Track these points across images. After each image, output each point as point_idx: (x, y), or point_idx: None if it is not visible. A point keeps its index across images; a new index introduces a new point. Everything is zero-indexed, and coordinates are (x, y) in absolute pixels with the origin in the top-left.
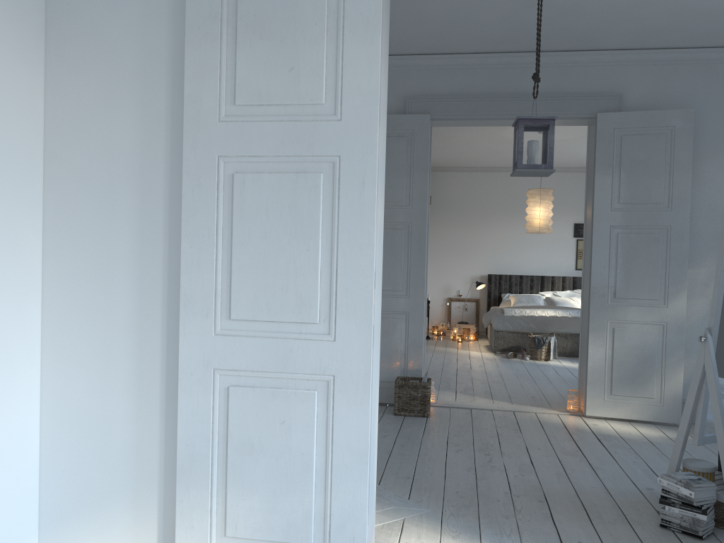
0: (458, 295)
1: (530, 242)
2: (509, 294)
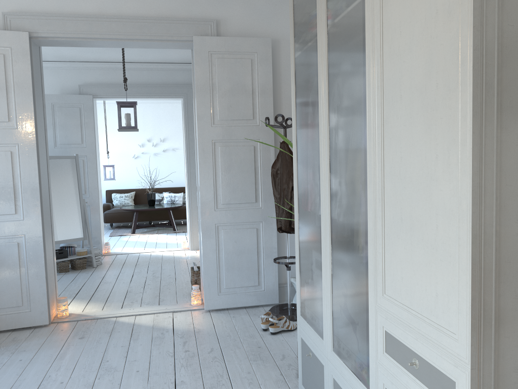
0: None
1: None
2: None
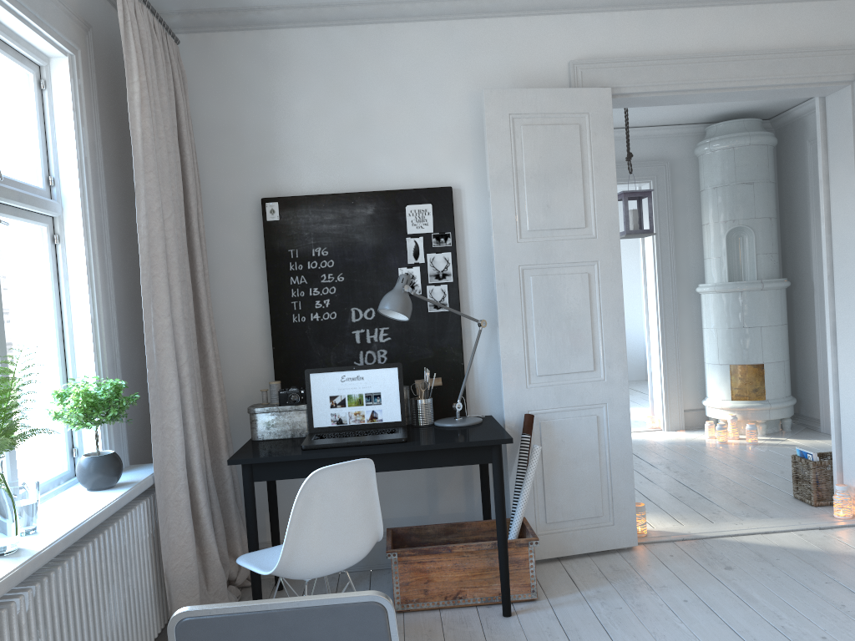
0: None
1: None
2: None
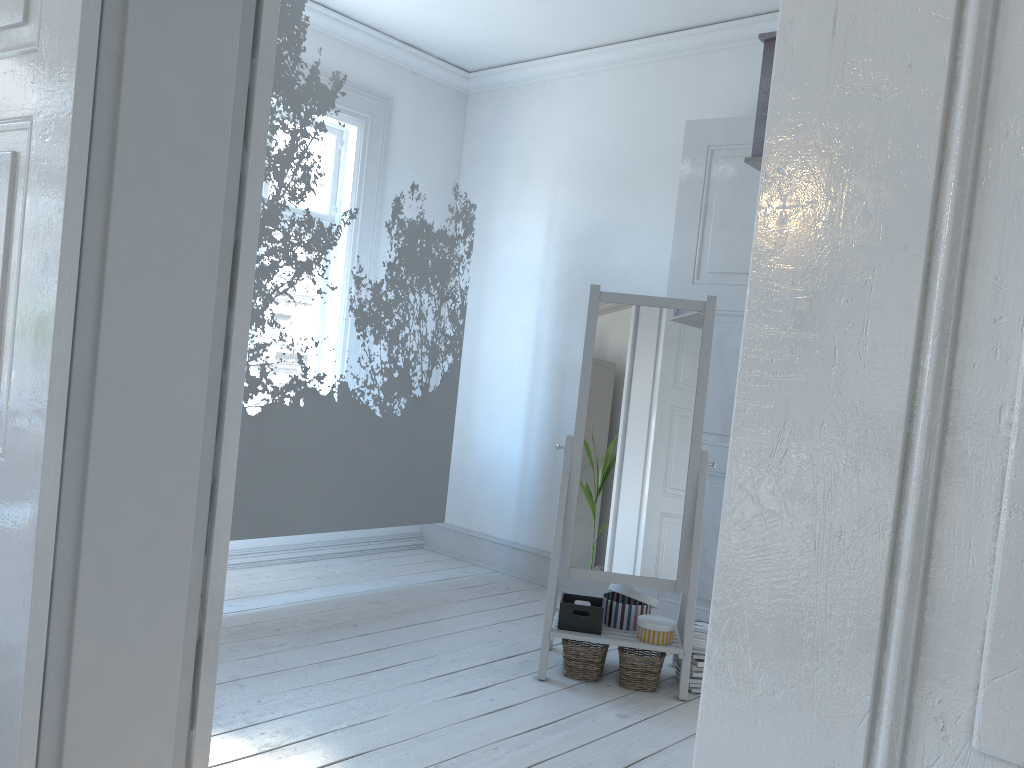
0: None
1: None
2: None
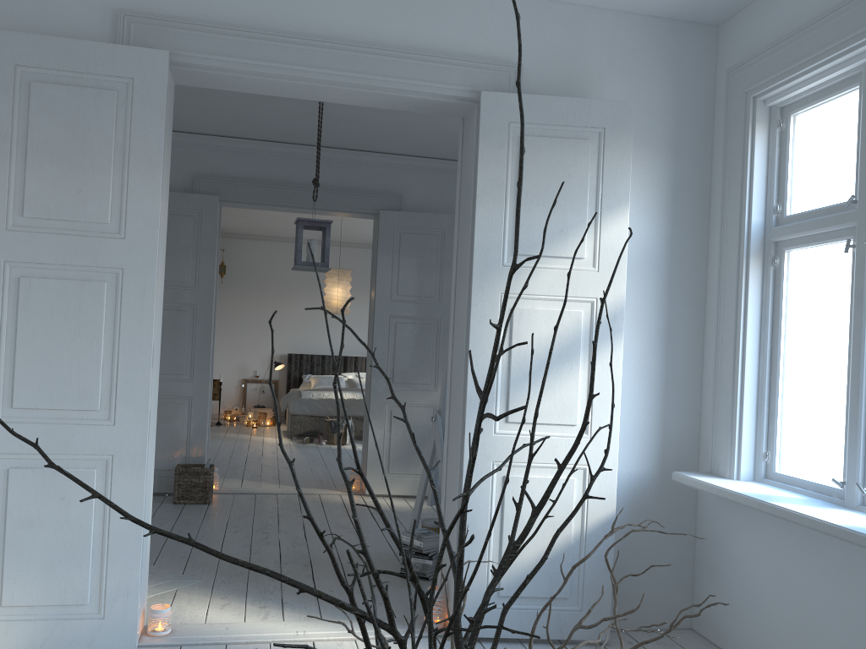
0: (255, 376)
1: (334, 320)
2: (310, 375)
